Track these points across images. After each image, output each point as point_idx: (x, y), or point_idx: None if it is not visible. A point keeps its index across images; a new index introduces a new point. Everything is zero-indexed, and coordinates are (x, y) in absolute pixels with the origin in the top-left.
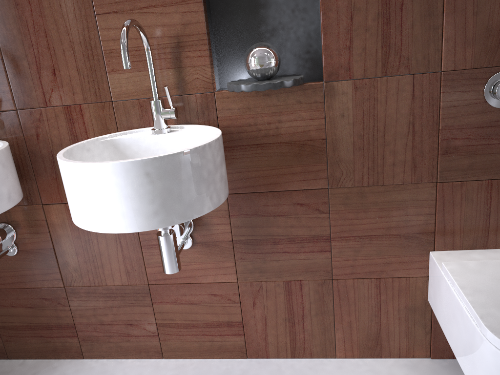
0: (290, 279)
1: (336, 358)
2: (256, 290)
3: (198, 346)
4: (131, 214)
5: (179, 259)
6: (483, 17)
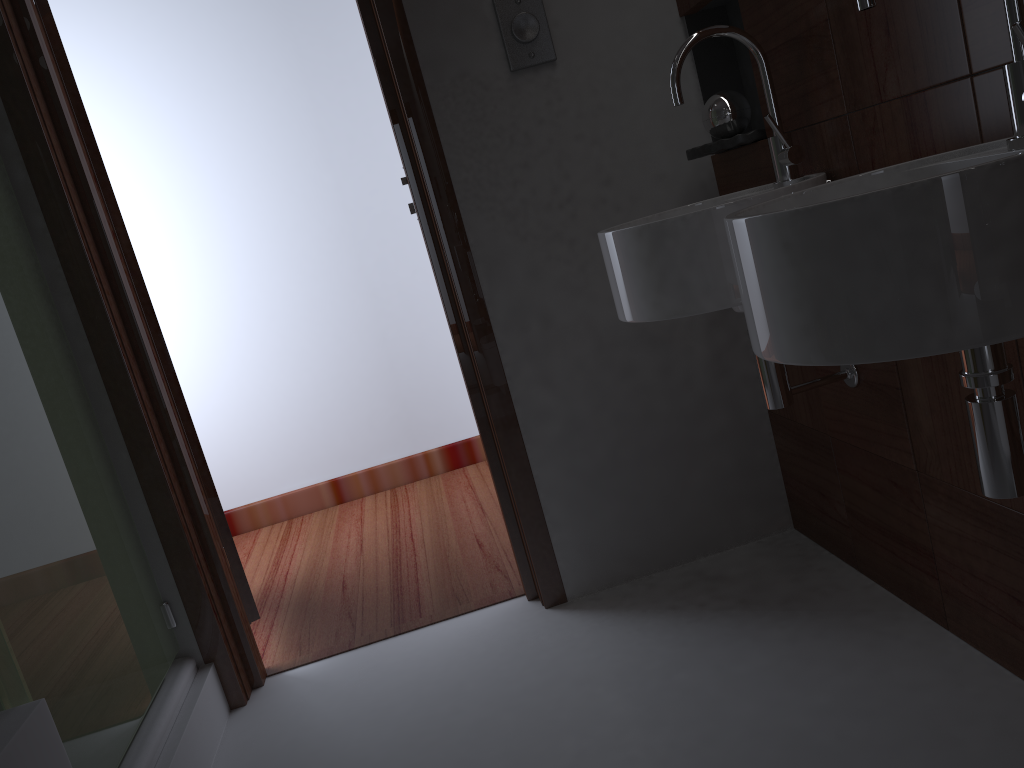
0: None
1: None
2: None
3: None
4: (771, 326)
5: (1016, 469)
6: None
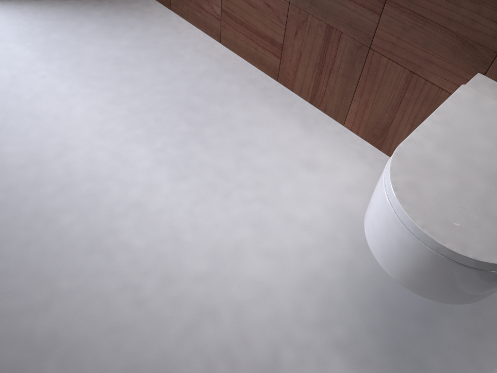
0: (333, 26)
1: (343, 126)
2: (301, 20)
3: (246, 48)
4: None
5: None
6: None
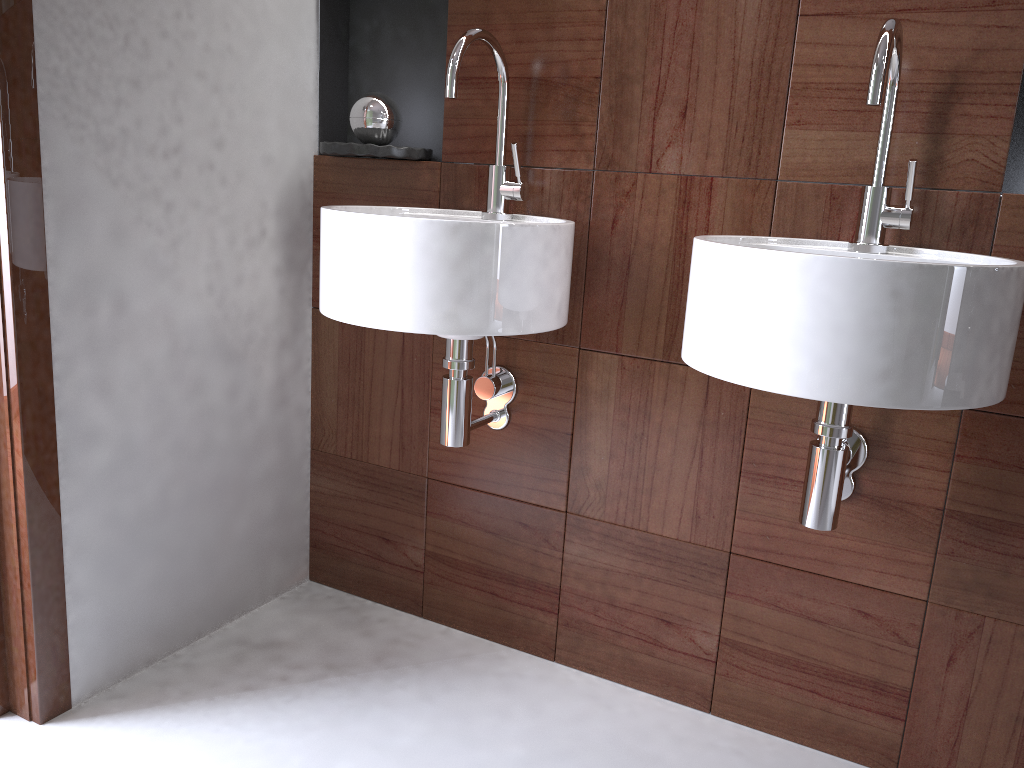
0: None
1: None
2: (966, 631)
3: (794, 713)
4: (835, 365)
5: (839, 505)
6: None
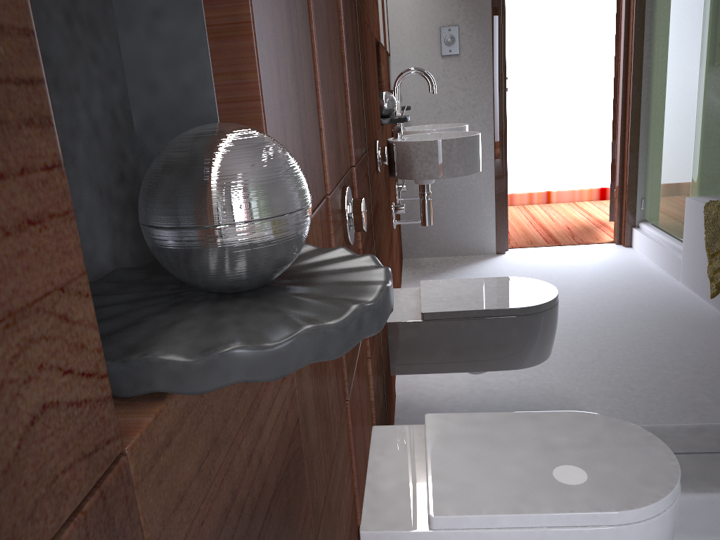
0: None
1: None
2: None
3: None
4: None
5: None
6: (330, 99)
